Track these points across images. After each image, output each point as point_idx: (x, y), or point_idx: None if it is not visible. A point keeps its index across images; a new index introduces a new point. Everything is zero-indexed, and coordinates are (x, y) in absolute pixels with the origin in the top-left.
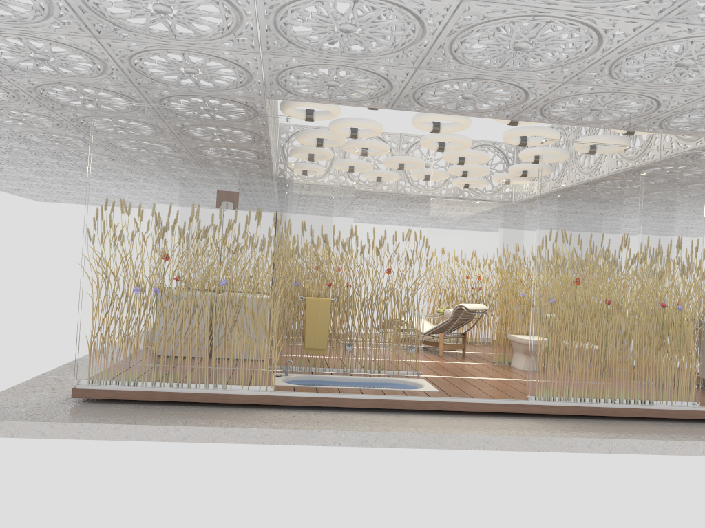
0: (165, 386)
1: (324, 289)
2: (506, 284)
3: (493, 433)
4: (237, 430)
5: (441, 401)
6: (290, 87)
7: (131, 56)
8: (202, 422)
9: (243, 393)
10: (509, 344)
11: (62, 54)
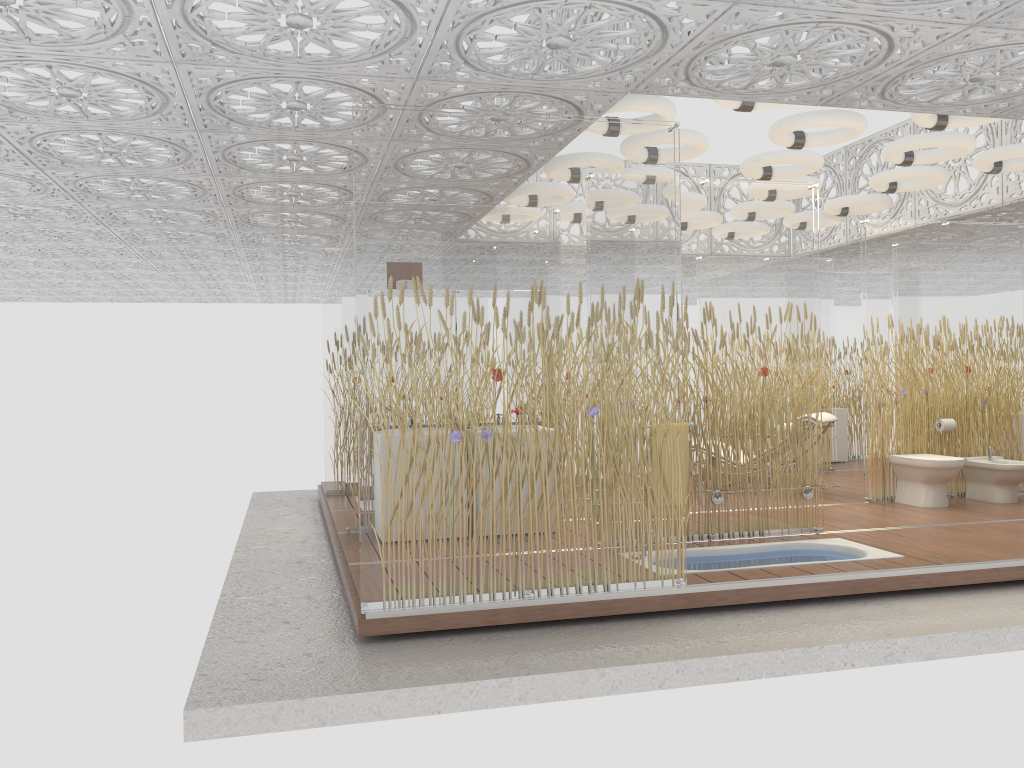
0: (515, 598)
1: None
2: (880, 380)
3: None
4: (696, 662)
5: (931, 572)
6: (701, 70)
7: (481, 15)
8: (625, 655)
9: (638, 595)
10: (890, 470)
11: (349, 14)
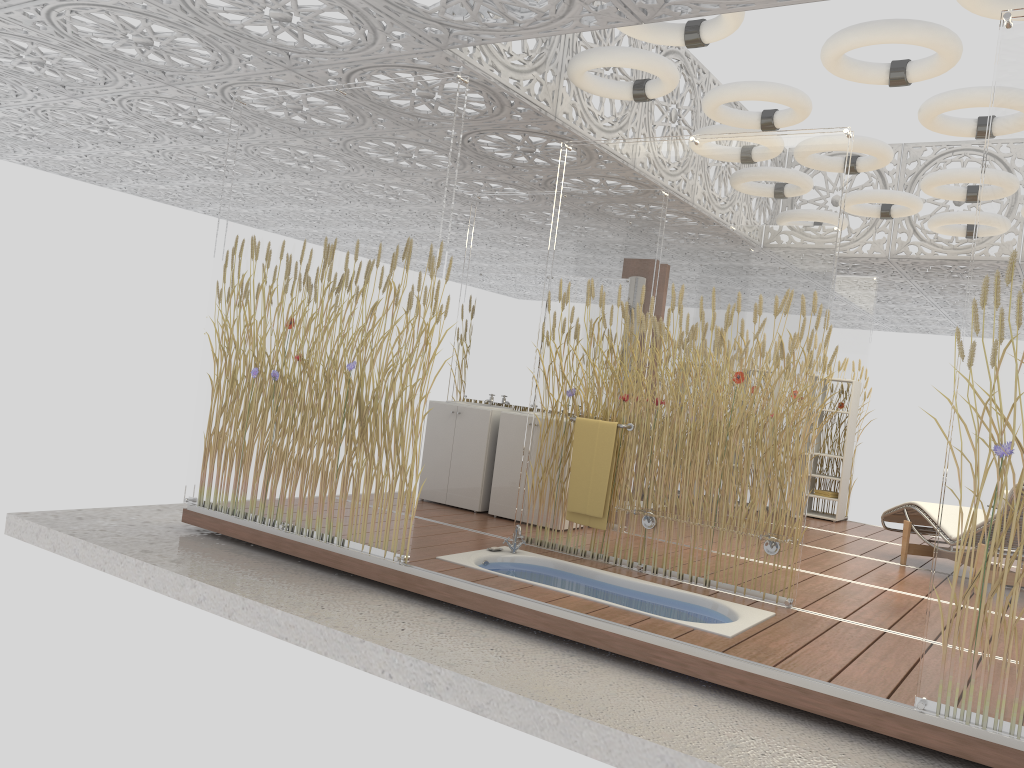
0: (270, 525)
1: (613, 405)
2: None
3: (700, 752)
4: (257, 606)
5: (690, 654)
6: (427, 12)
7: (188, 8)
8: (239, 584)
9: (361, 558)
10: None
11: (143, 28)
